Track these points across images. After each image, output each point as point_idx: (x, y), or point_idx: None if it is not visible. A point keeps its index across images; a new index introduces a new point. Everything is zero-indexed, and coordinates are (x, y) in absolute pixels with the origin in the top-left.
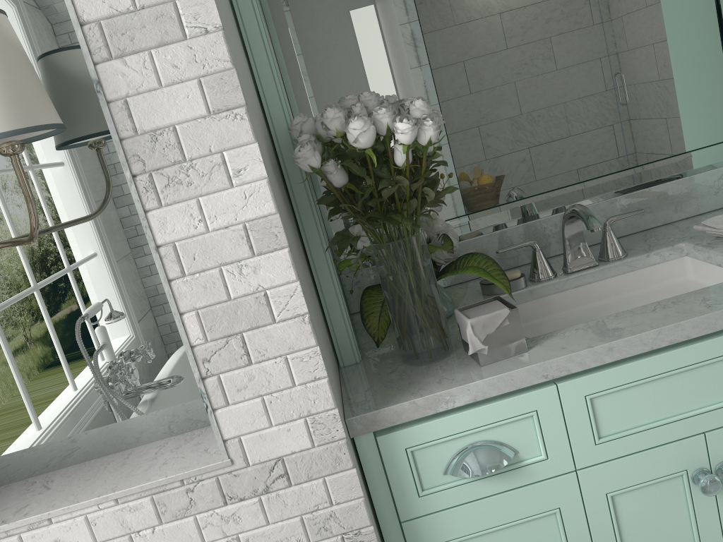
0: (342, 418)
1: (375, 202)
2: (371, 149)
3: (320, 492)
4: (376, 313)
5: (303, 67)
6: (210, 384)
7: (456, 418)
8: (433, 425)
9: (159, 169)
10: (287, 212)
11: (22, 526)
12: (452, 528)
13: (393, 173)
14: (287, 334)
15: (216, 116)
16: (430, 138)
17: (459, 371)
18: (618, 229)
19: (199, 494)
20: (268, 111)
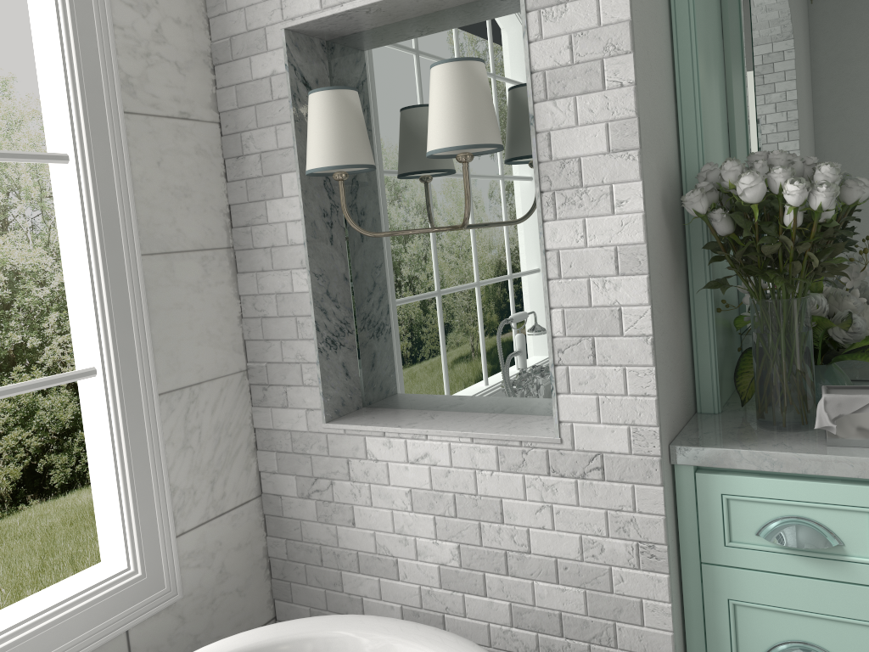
0: (665, 441)
1: (756, 256)
2: (756, 204)
3: (626, 495)
4: (751, 373)
5: (753, 116)
6: (559, 372)
7: (780, 483)
8: (755, 482)
9: (560, 190)
10: (671, 249)
11: (409, 433)
12: (751, 590)
13: (780, 232)
14: (630, 348)
15: (613, 154)
16: (820, 204)
17: (802, 443)
18: None
19: (530, 458)
20: (684, 156)
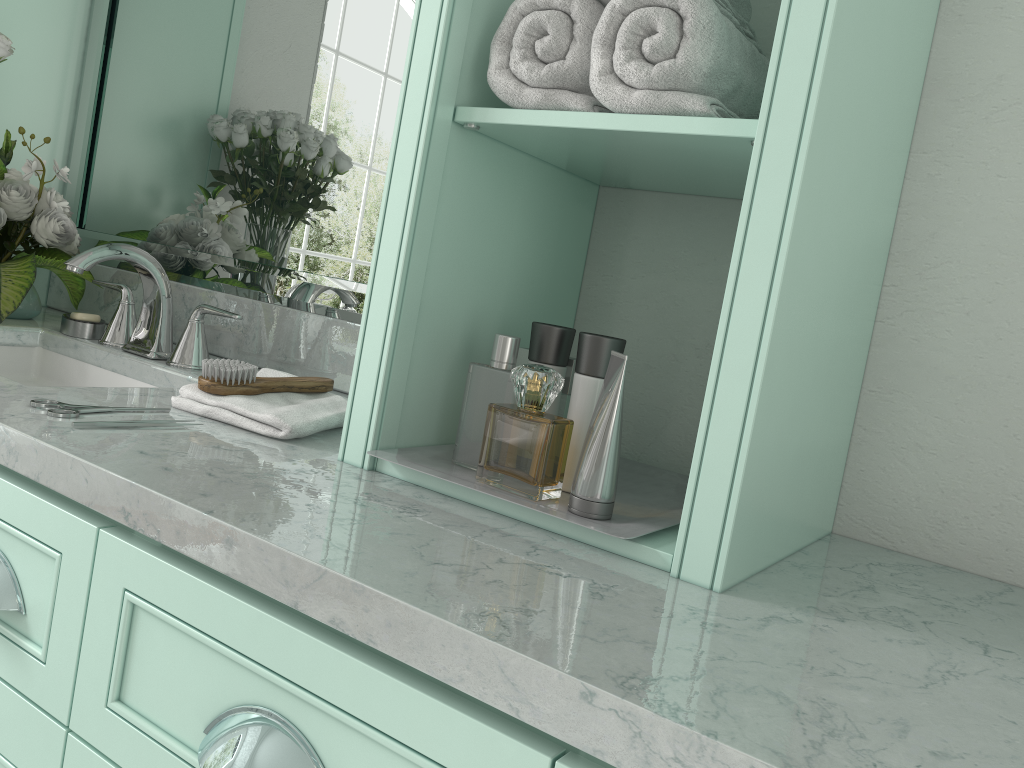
0: None
1: None
2: None
3: None
4: None
5: None
6: None
7: None
8: None
9: None
10: None
11: None
12: None
13: None
14: None
15: None
16: None
17: None
18: (299, 364)
19: None
20: None
